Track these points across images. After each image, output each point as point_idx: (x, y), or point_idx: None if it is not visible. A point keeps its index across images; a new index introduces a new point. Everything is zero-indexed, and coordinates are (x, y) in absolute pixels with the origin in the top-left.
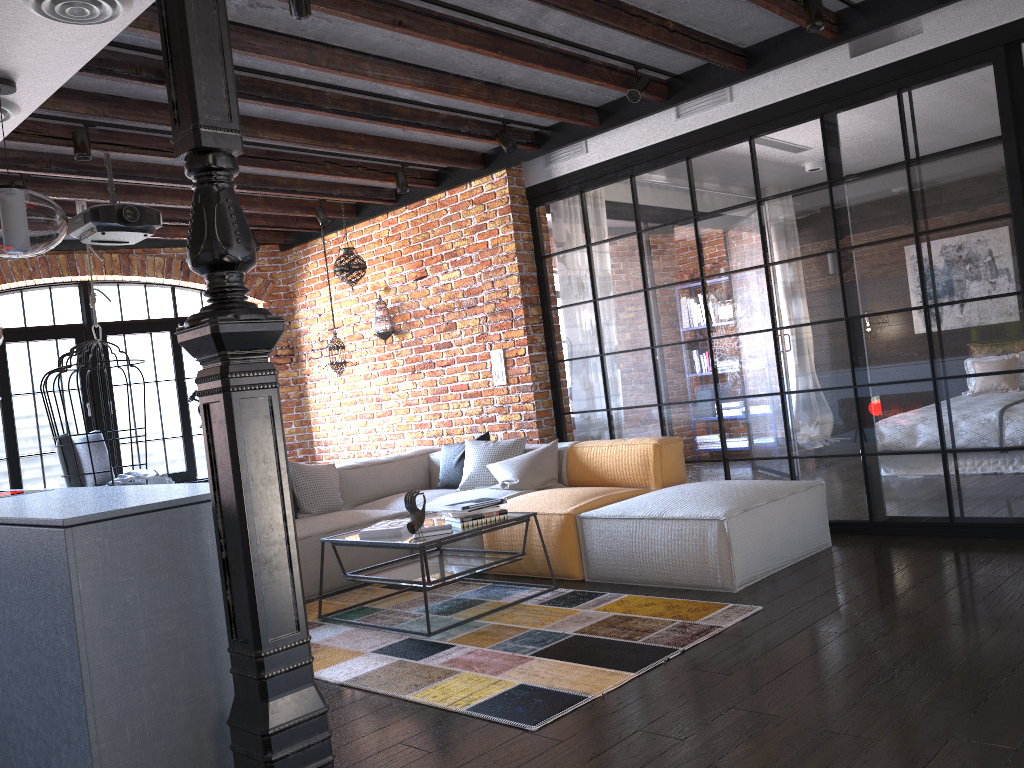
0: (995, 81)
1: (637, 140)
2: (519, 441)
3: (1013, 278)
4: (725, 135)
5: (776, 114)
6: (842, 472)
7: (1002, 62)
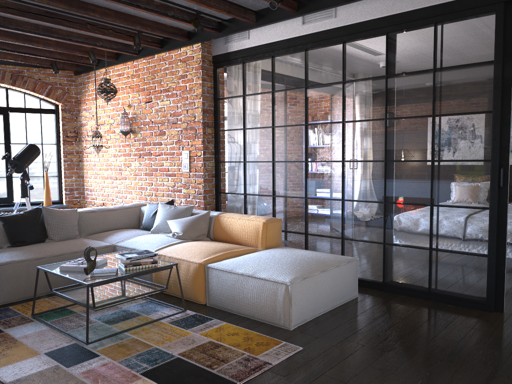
0: (495, 25)
1: (278, 35)
2: (189, 208)
3: (487, 151)
4: (329, 38)
5: (360, 29)
6: (371, 252)
7: (501, 13)
